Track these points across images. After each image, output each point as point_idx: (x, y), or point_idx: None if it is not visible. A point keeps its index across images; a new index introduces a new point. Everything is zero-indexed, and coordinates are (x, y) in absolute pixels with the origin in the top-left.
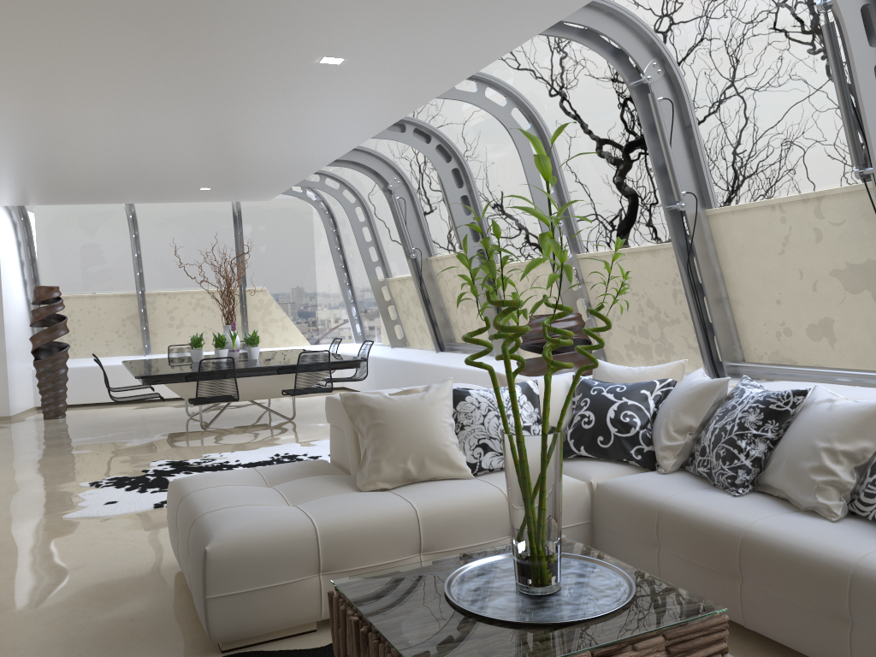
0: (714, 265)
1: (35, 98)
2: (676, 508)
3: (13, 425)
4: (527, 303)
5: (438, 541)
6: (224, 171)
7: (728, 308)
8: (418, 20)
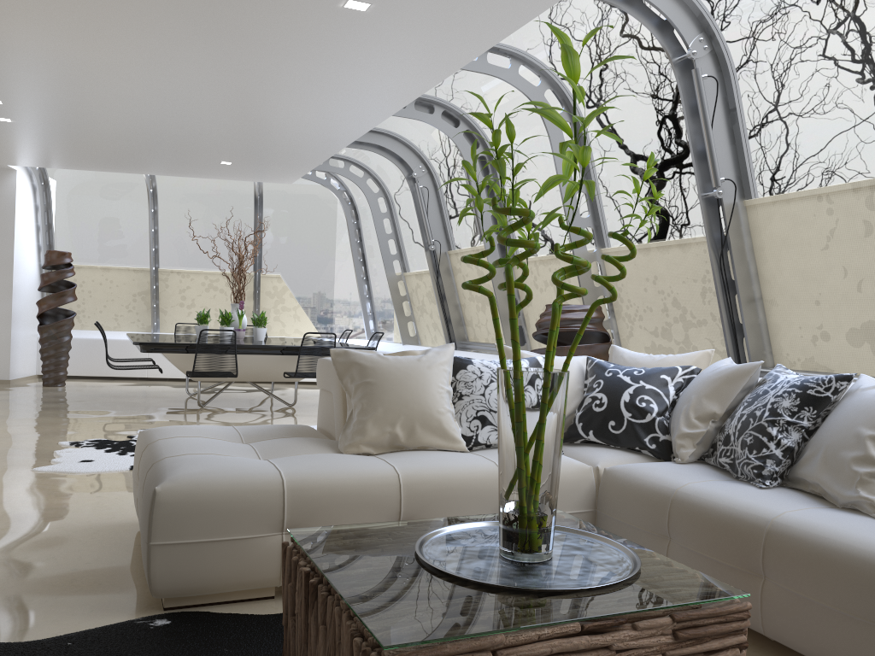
0: (749, 261)
1: (48, 30)
2: (692, 496)
3: (10, 388)
4: (545, 300)
5: (420, 511)
6: (245, 142)
7: (761, 309)
8: None
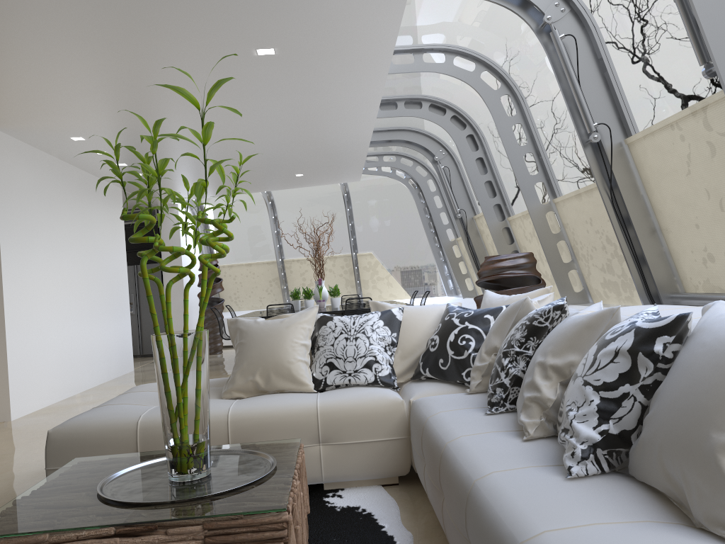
0: (642, 194)
1: (105, 115)
2: (430, 424)
3: None
4: (534, 249)
5: (246, 442)
6: (296, 158)
7: (662, 237)
8: (290, 2)
